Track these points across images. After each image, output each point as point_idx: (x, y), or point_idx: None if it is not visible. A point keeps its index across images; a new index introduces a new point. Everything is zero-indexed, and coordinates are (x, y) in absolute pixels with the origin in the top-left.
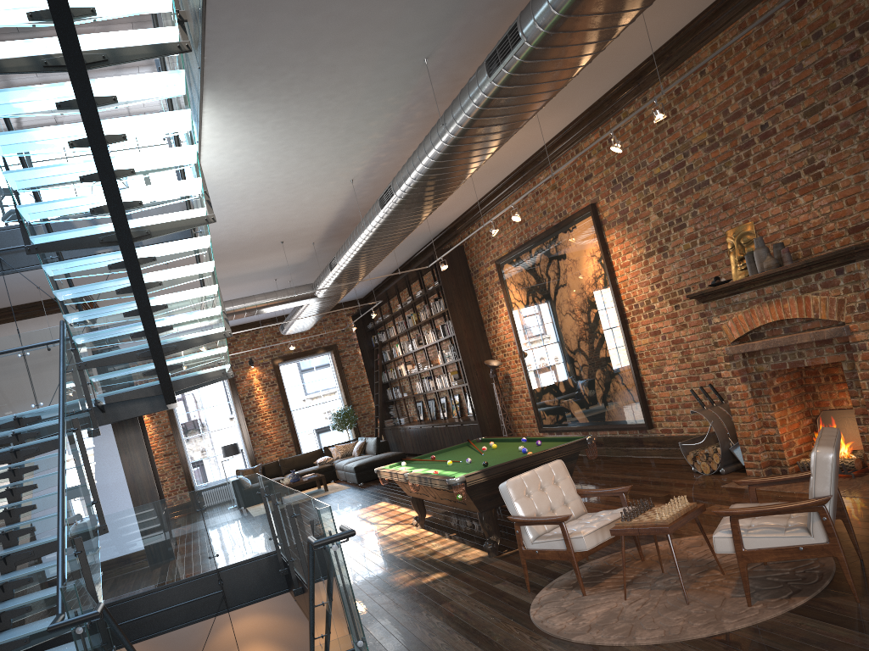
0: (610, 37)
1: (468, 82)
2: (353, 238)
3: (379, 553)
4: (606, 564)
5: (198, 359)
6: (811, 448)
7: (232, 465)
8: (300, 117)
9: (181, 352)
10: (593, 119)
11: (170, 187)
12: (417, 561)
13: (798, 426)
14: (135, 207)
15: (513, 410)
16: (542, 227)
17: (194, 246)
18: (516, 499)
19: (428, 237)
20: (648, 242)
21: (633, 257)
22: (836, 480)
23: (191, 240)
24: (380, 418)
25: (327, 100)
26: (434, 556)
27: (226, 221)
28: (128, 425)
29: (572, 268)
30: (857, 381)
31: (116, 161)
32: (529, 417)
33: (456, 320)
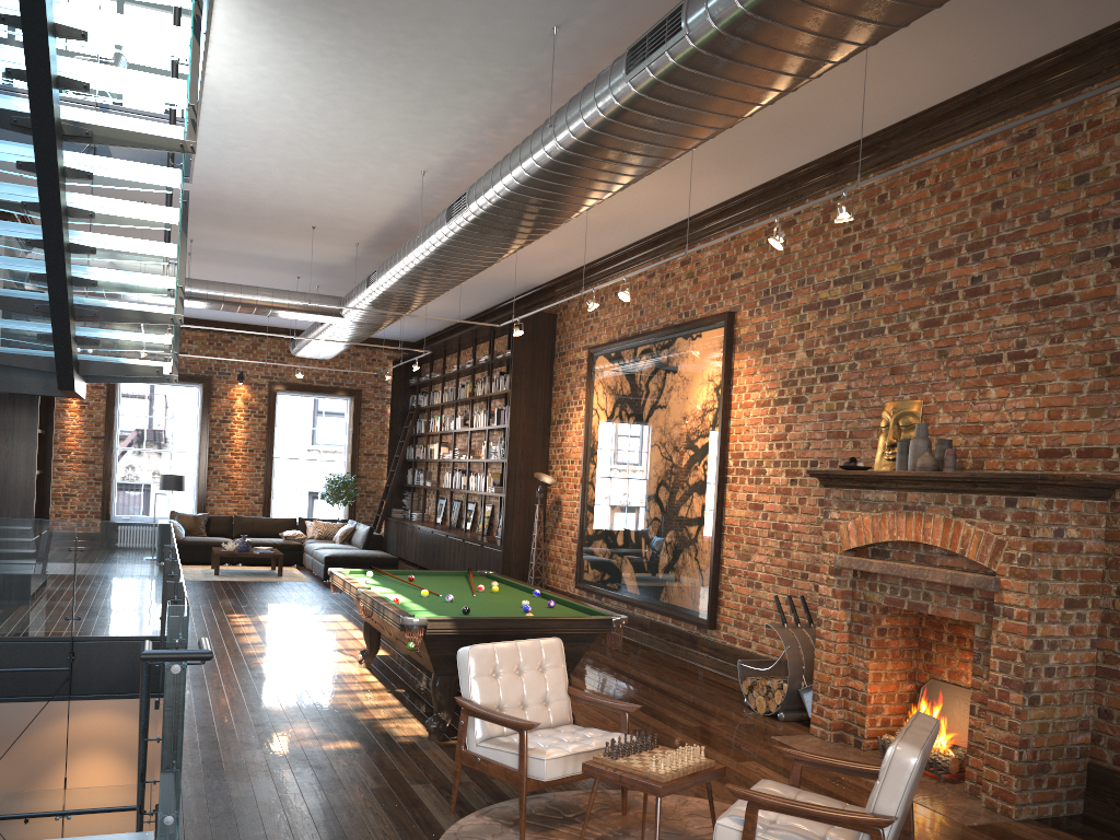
0: (807, 74)
1: (598, 75)
2: (403, 252)
3: (292, 685)
4: (574, 802)
5: (125, 341)
6: (902, 724)
7: (187, 504)
8: (362, 50)
9: (117, 326)
10: (765, 202)
11: (138, 80)
12: (333, 714)
13: (894, 689)
14: (76, 89)
15: (553, 548)
16: (660, 323)
17: (156, 178)
18: (475, 676)
19: (515, 289)
20: (784, 386)
21: (759, 398)
22: (911, 796)
23: (151, 167)
24: (387, 503)
25: (405, 38)
26: (359, 714)
27: (236, 169)
28: (23, 403)
29: (680, 388)
30: (987, 656)
31: (62, 11)
32: (568, 563)
33: (516, 408)
